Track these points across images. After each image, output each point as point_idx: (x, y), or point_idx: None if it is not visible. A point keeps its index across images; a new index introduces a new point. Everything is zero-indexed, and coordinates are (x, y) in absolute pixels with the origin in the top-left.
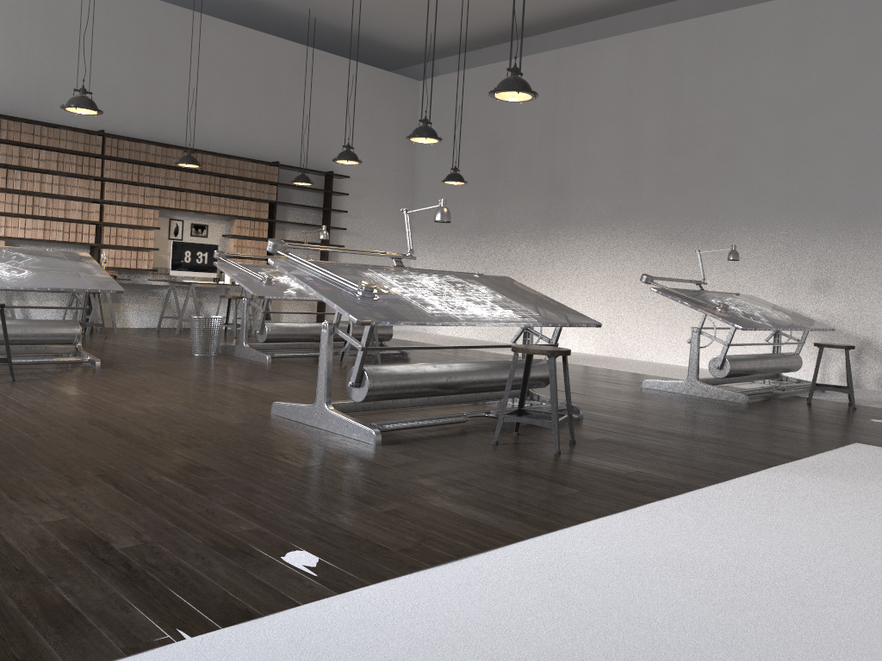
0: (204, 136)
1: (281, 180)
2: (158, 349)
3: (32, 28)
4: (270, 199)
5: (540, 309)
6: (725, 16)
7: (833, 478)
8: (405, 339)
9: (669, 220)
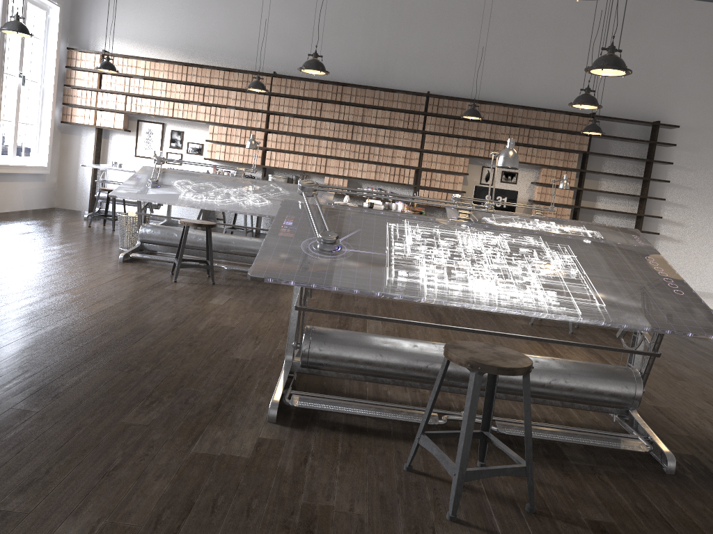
0: (521, 92)
1: None
2: None
3: (383, 15)
4: (580, 149)
5: (624, 297)
6: None
7: None
8: (710, 307)
9: None
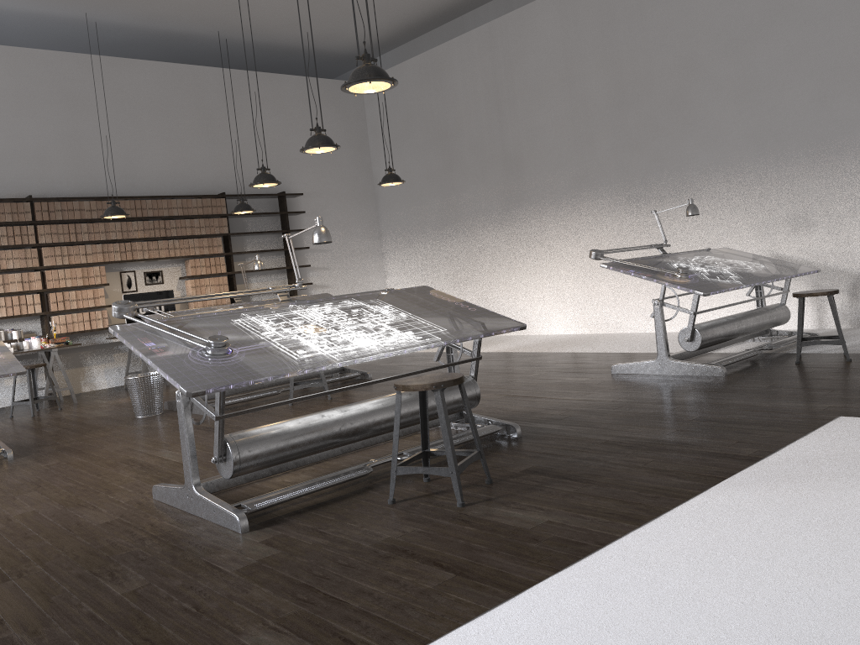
0: (141, 181)
1: (231, 210)
2: (104, 415)
3: None
4: (221, 232)
5: (451, 321)
6: None
7: (797, 486)
8: None
9: (631, 180)
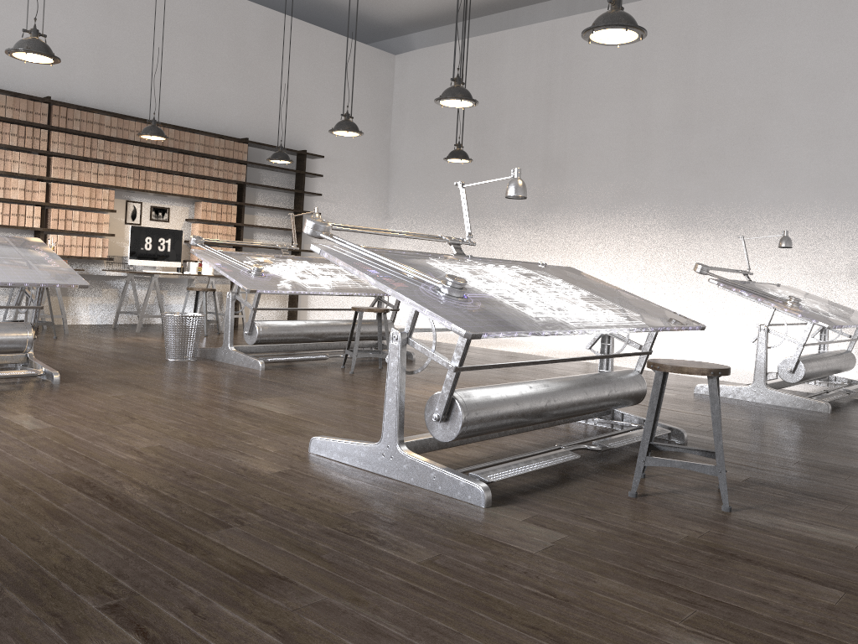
0: (165, 107)
1: (249, 159)
2: (122, 352)
3: None
4: (238, 179)
5: (635, 308)
6: None
7: None
8: None
9: (683, 205)
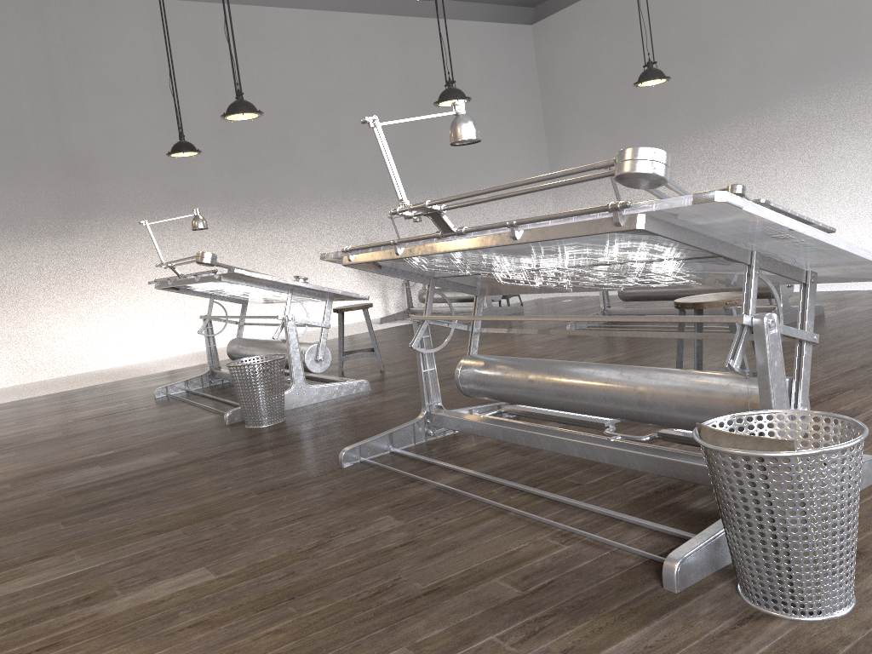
0: None
1: None
2: (175, 454)
3: None
4: None
5: None
6: (253, 10)
7: None
8: None
9: (237, 201)
